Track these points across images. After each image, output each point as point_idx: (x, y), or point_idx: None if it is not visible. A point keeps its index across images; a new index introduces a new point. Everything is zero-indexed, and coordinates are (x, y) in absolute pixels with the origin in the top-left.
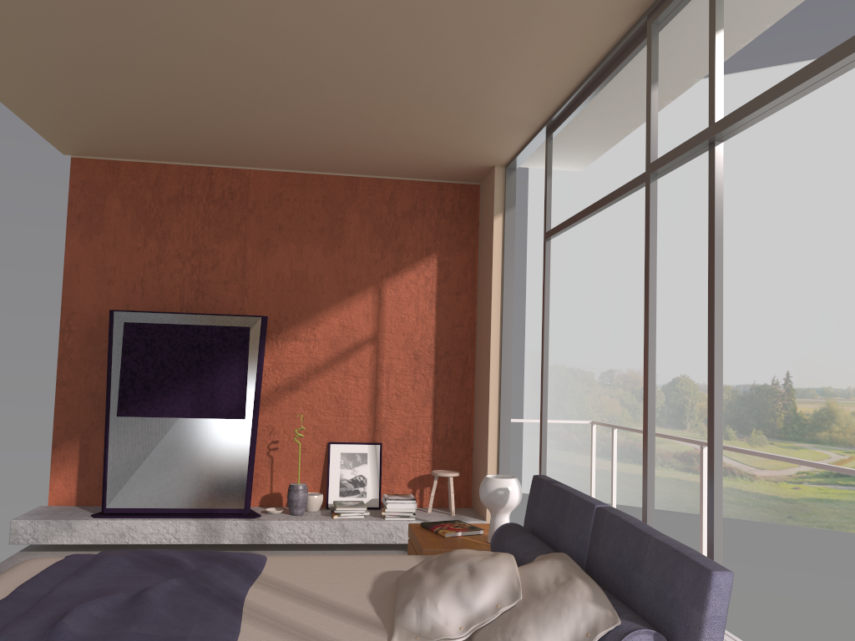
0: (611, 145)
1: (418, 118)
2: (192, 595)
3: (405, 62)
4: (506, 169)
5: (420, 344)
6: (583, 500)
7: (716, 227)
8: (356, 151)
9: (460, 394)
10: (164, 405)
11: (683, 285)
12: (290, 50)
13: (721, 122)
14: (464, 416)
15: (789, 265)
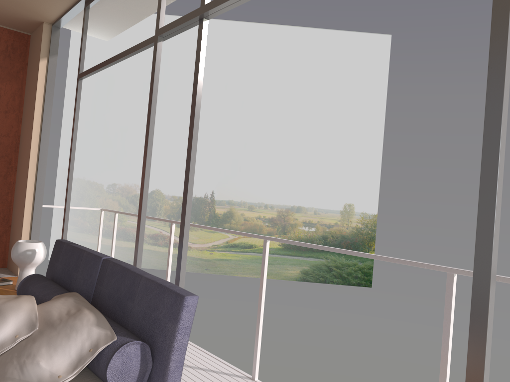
0: (130, 26)
1: None
2: None
3: None
4: (52, 27)
5: None
6: (93, 254)
7: (199, 75)
8: None
9: (3, 186)
10: None
11: (162, 136)
12: None
13: (210, 4)
14: (6, 202)
15: (219, 133)
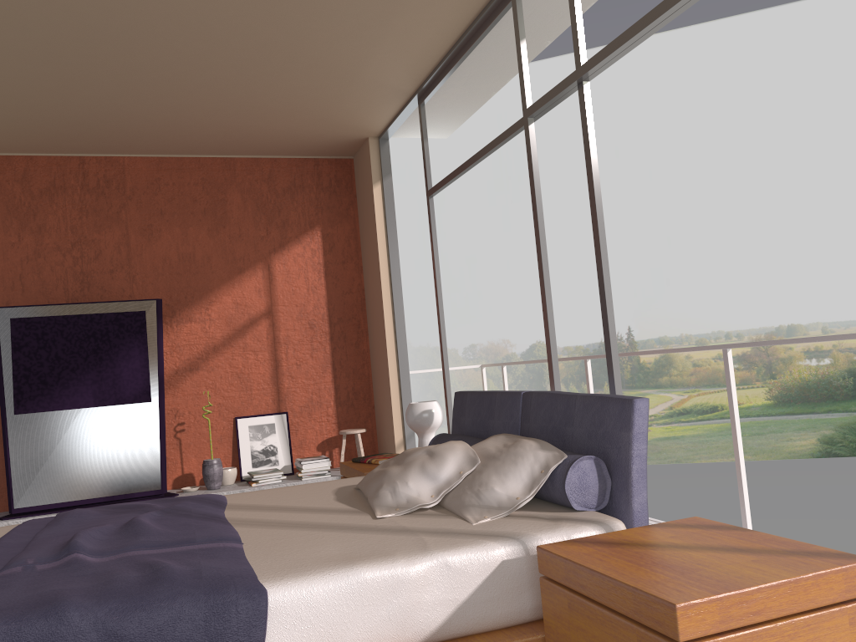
0: (475, 110)
1: (300, 91)
2: (177, 518)
3: (292, 33)
4: (379, 140)
5: (313, 313)
6: (509, 392)
7: (591, 152)
8: (236, 130)
9: (357, 357)
10: (64, 397)
11: (530, 257)
12: (181, 24)
13: (588, 63)
14: (363, 377)
15: (620, 230)
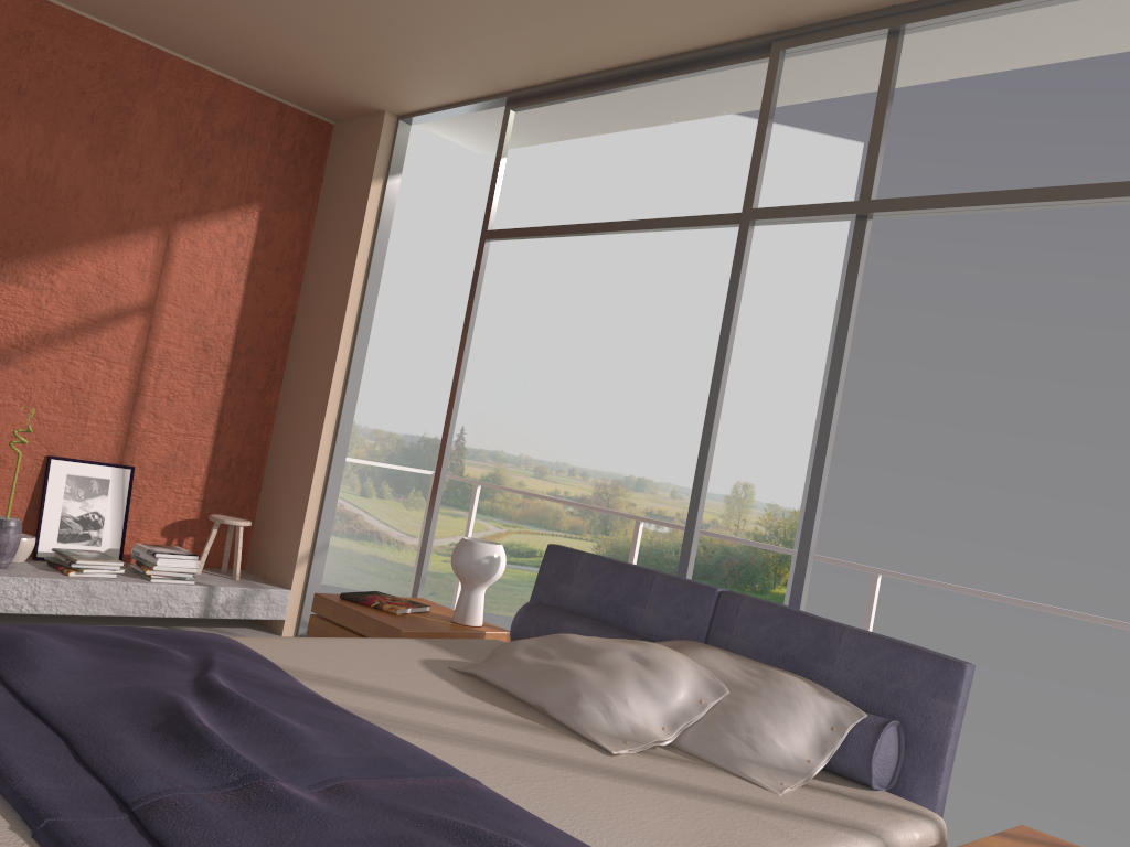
0: (553, 140)
1: (370, 20)
2: (275, 698)
3: None
4: (399, 121)
5: (215, 330)
6: (686, 581)
7: (853, 307)
8: (213, 20)
9: (257, 411)
10: None
11: None
12: None
13: (894, 202)
14: (257, 444)
15: (488, 305)
